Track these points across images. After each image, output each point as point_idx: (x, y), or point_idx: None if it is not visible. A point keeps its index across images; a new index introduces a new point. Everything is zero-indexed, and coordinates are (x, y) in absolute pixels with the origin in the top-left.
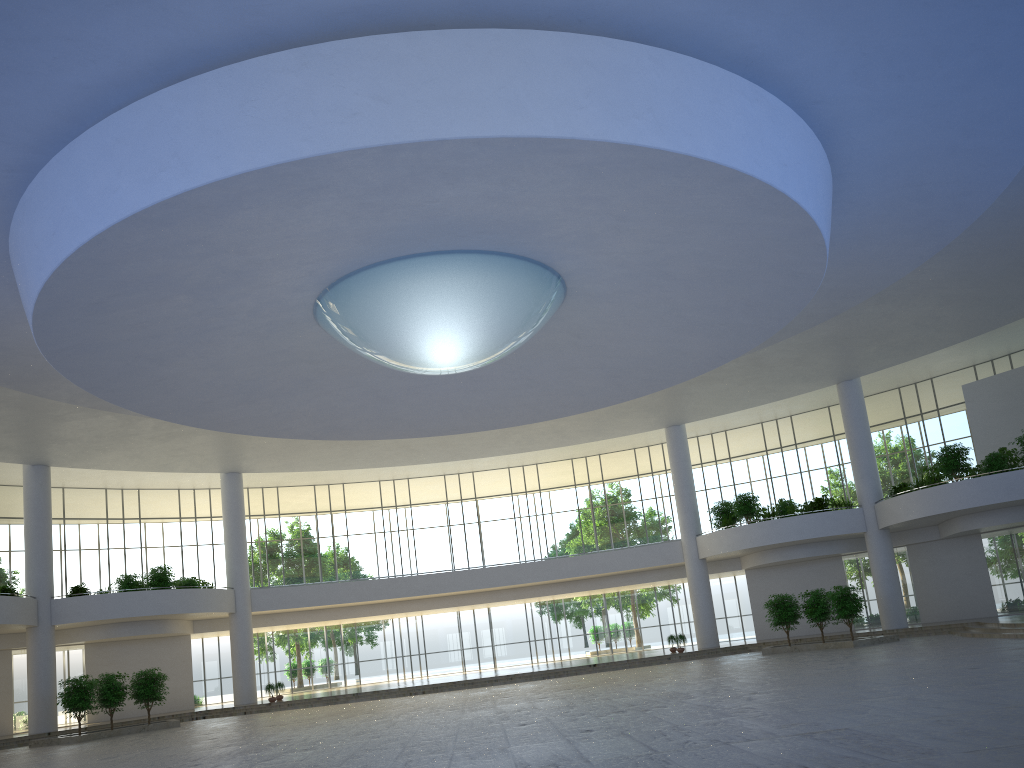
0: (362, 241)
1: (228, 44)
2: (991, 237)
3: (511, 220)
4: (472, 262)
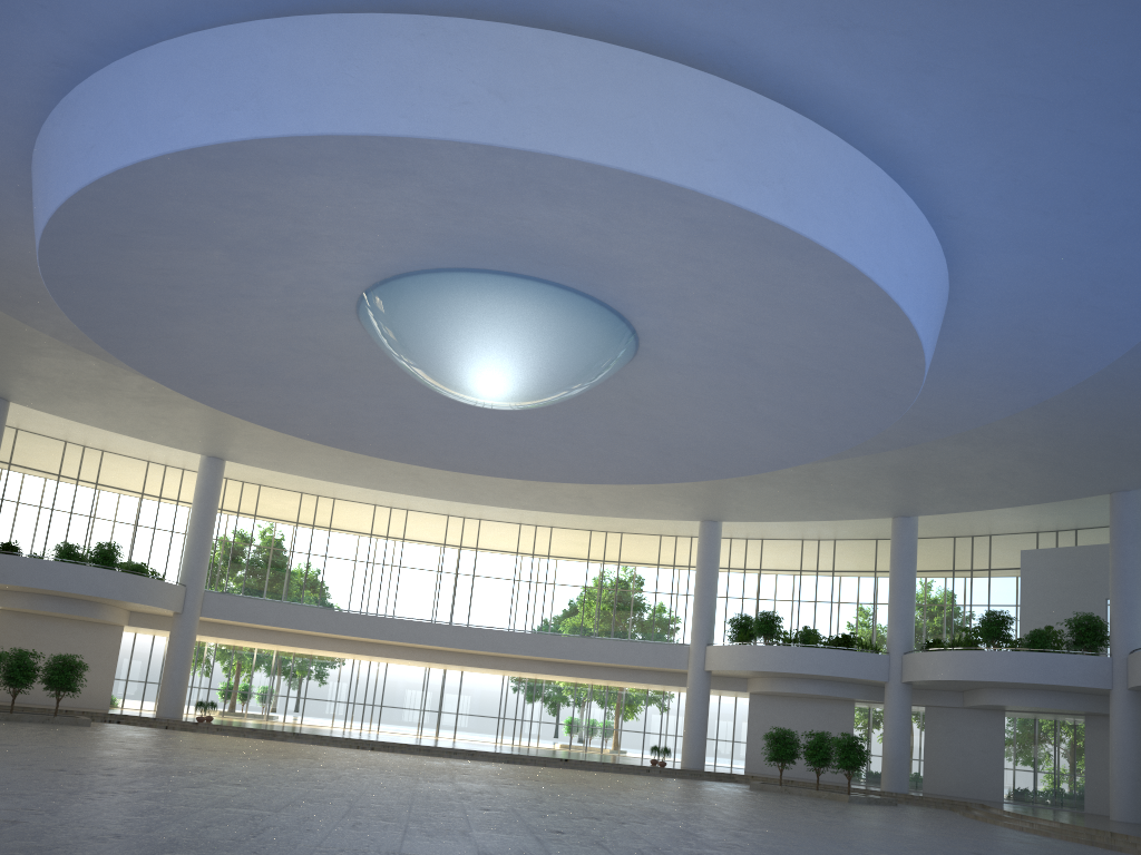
0: (433, 241)
1: None
2: (1090, 403)
3: (601, 260)
4: (546, 294)
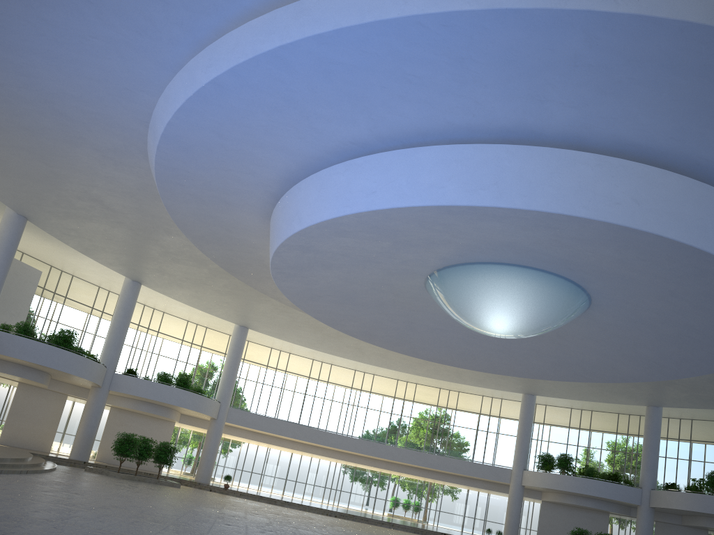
0: (516, 252)
1: (553, 135)
2: None
3: (611, 273)
4: (558, 283)
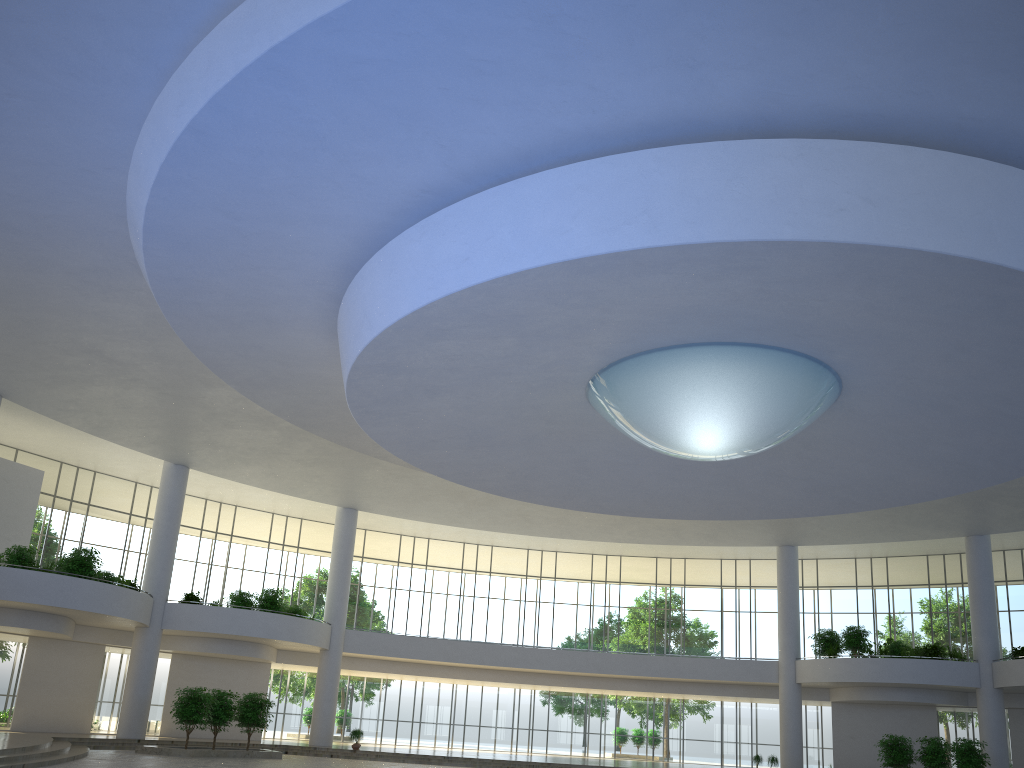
0: (709, 321)
1: (723, 121)
2: None
3: (860, 330)
4: (784, 360)
